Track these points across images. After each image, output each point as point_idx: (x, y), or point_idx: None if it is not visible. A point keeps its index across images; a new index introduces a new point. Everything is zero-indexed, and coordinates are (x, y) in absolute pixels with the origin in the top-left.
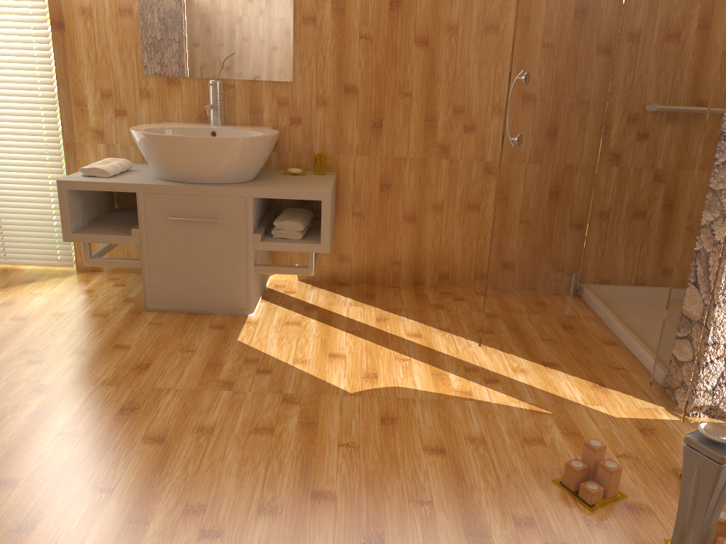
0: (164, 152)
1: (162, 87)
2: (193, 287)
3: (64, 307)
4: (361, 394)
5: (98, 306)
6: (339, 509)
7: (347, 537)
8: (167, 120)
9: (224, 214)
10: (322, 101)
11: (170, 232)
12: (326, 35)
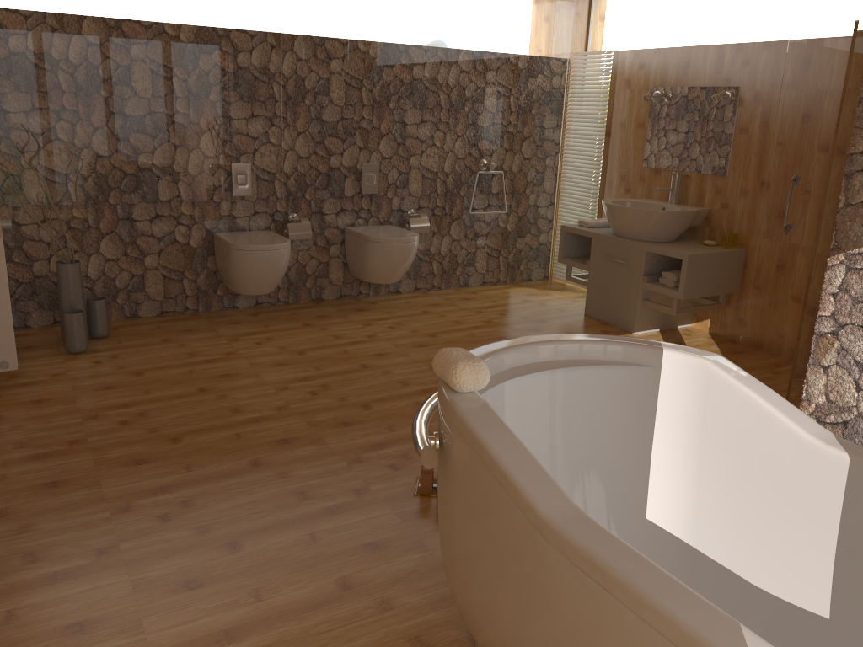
0: (608, 214)
1: (651, 175)
2: (608, 305)
3: (551, 303)
4: None
5: (567, 307)
6: None
7: None
8: (650, 197)
9: (630, 259)
10: (743, 192)
11: (602, 266)
12: (753, 142)
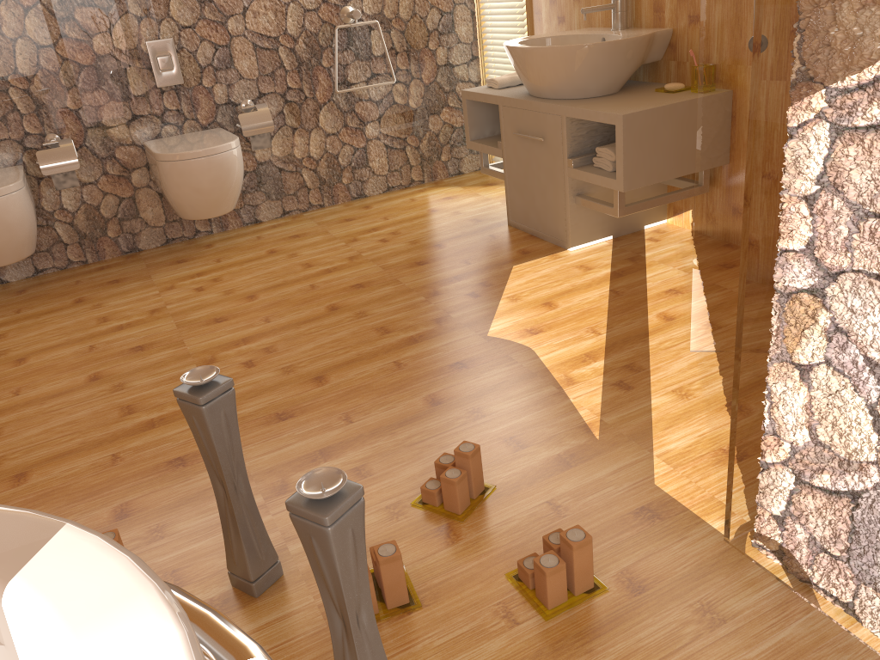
0: (512, 64)
1: None
2: (532, 208)
3: (470, 209)
4: (492, 340)
5: (489, 213)
6: (309, 392)
7: (279, 406)
8: (591, 25)
9: (548, 133)
10: None
11: (517, 148)
12: None
